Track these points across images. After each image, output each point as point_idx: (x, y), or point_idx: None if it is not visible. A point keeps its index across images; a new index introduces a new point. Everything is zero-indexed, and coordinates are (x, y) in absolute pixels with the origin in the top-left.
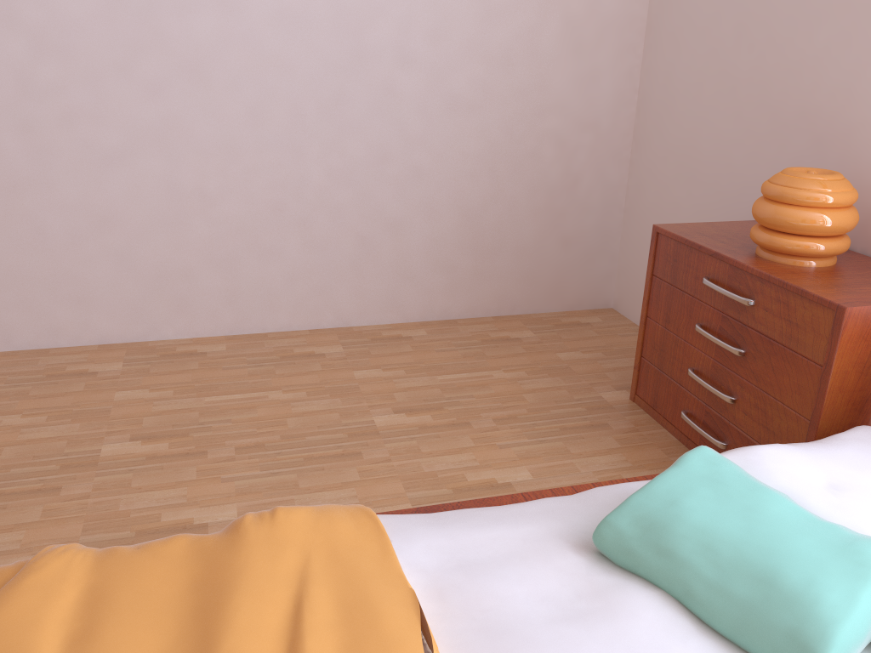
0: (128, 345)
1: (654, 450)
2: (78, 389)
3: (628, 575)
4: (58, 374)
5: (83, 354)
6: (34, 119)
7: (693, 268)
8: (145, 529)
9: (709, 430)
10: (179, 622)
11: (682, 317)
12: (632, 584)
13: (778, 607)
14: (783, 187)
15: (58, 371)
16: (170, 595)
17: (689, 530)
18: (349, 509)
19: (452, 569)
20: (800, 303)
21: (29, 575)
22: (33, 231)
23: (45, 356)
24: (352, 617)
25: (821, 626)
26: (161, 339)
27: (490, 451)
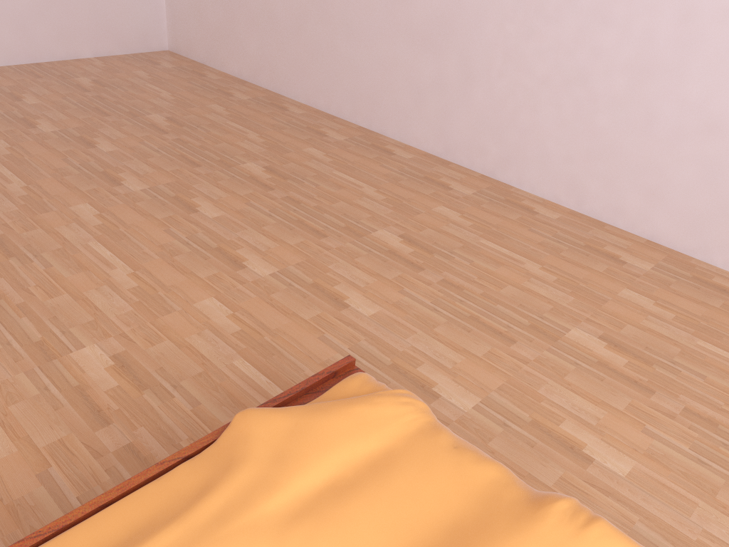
0: (672, 253)
1: None
2: (598, 269)
3: None
4: (594, 248)
5: (628, 242)
6: (697, 9)
7: None
8: (540, 422)
9: None
10: None
11: None
12: None
13: None
14: None
15: (596, 245)
16: (428, 516)
17: None
18: None
19: None
20: None
21: (362, 404)
22: (644, 117)
23: (598, 229)
24: None
25: None
26: (706, 262)
27: None
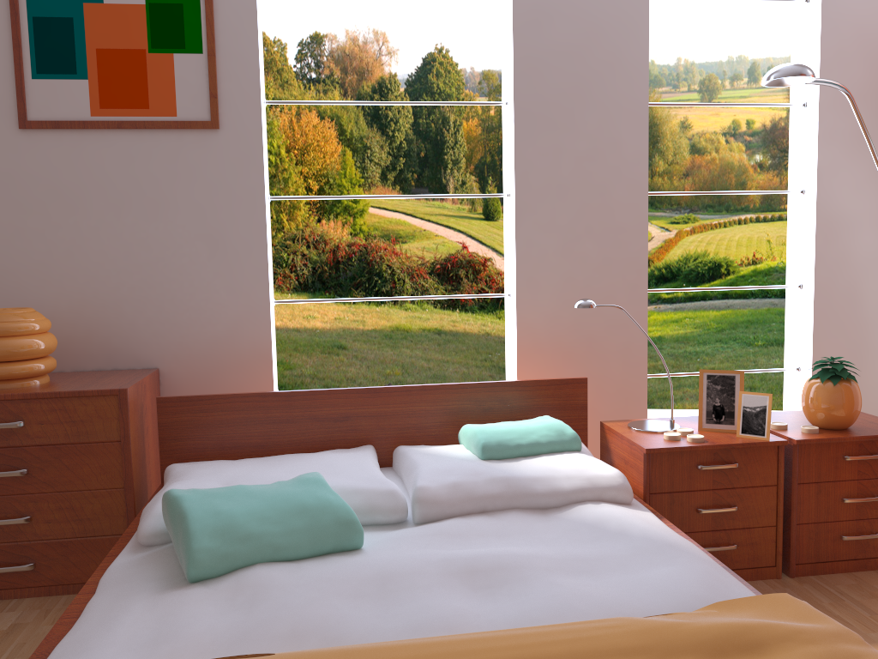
0: None
1: None
2: None
3: (230, 574)
4: None
5: None
6: None
7: None
8: None
9: (5, 564)
10: None
11: None
12: (243, 572)
13: (321, 516)
14: (3, 323)
15: None
16: None
17: (244, 517)
18: None
19: (153, 649)
20: (80, 402)
21: None
22: None
23: None
24: None
25: (343, 508)
26: None
27: None
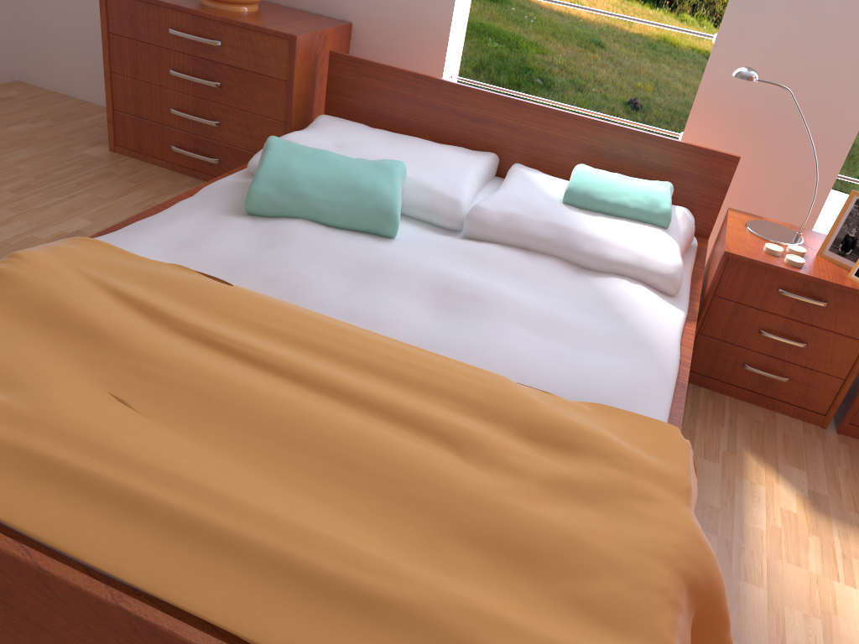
0: None
1: (162, 181)
2: None
3: (276, 219)
4: None
5: None
6: None
7: (155, 21)
8: None
9: (201, 154)
10: (38, 335)
11: (152, 66)
12: (284, 221)
13: (367, 200)
14: None
15: None
16: (4, 327)
17: (303, 179)
18: (63, 242)
19: (177, 249)
20: (261, 38)
21: None
22: None
23: None
24: (158, 285)
25: (389, 200)
26: None
27: (36, 215)
